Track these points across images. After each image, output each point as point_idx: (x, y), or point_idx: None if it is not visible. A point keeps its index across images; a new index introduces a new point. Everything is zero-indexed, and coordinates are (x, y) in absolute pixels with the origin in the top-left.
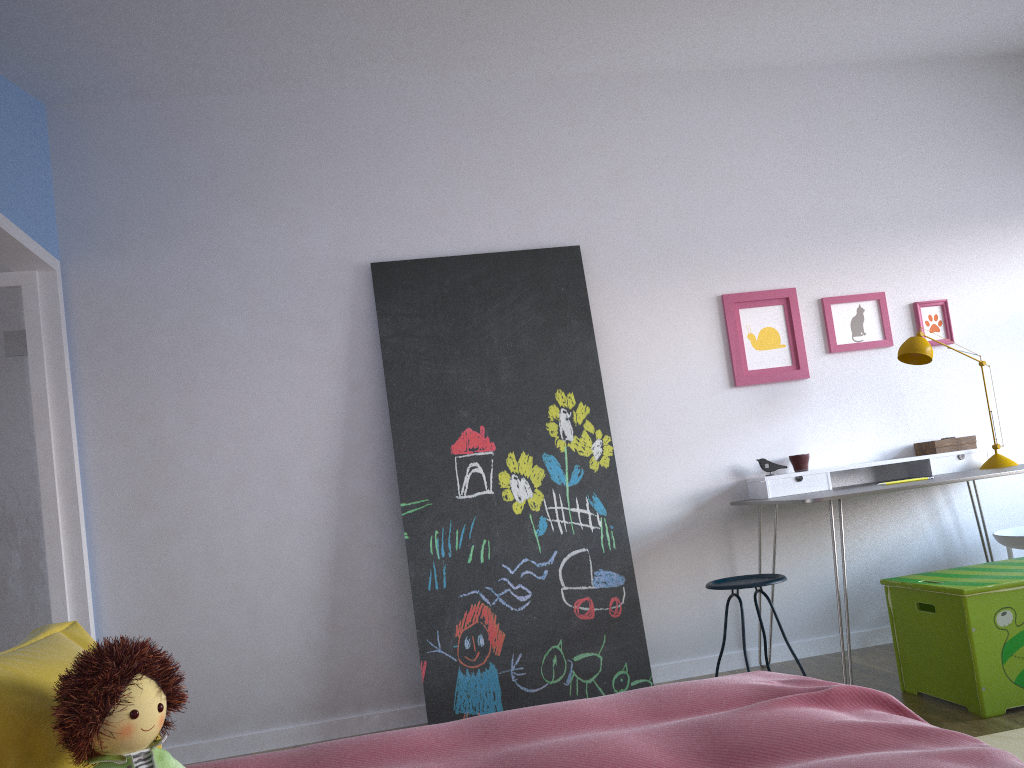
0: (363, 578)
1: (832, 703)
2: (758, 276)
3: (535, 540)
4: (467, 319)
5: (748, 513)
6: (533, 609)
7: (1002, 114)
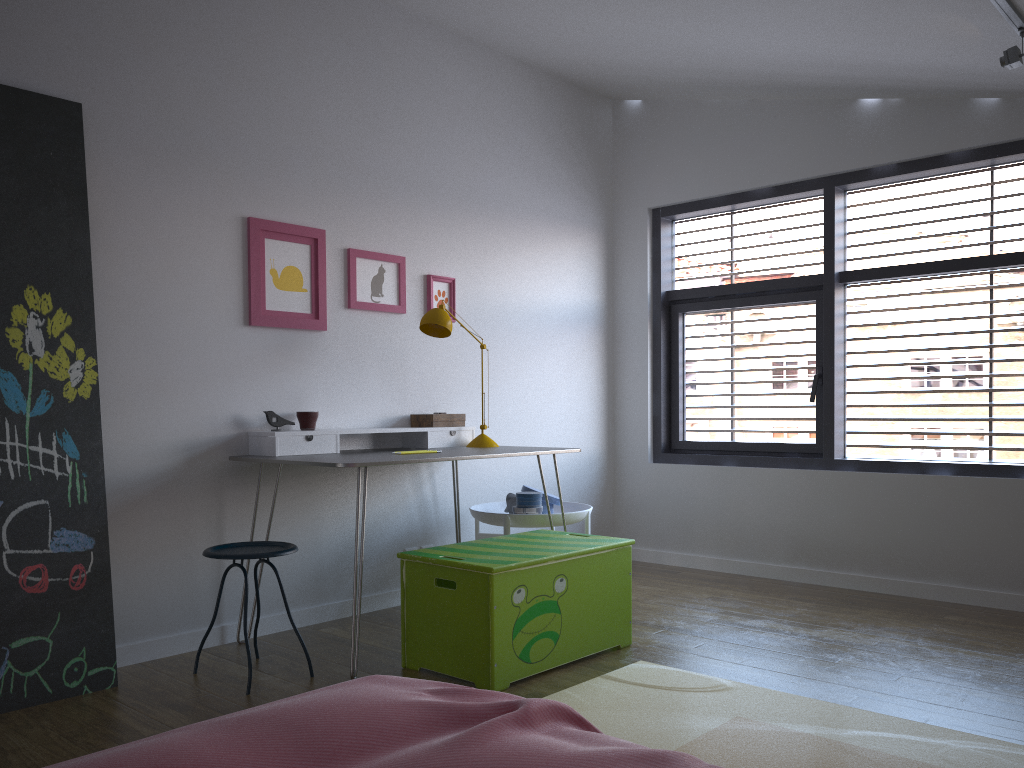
0: None
1: (533, 724)
2: (289, 207)
3: None
4: None
5: (245, 470)
6: None
7: (517, 117)
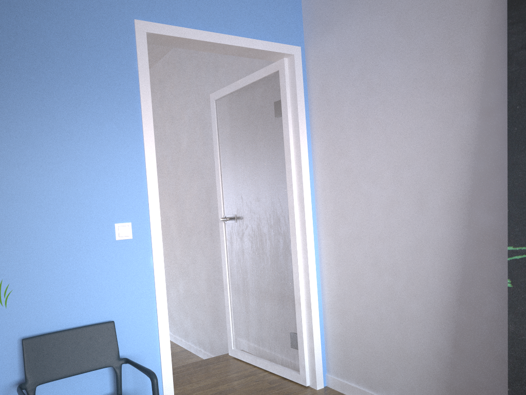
0: (484, 311)
1: None
2: None
3: None
4: None
5: None
6: None
7: None
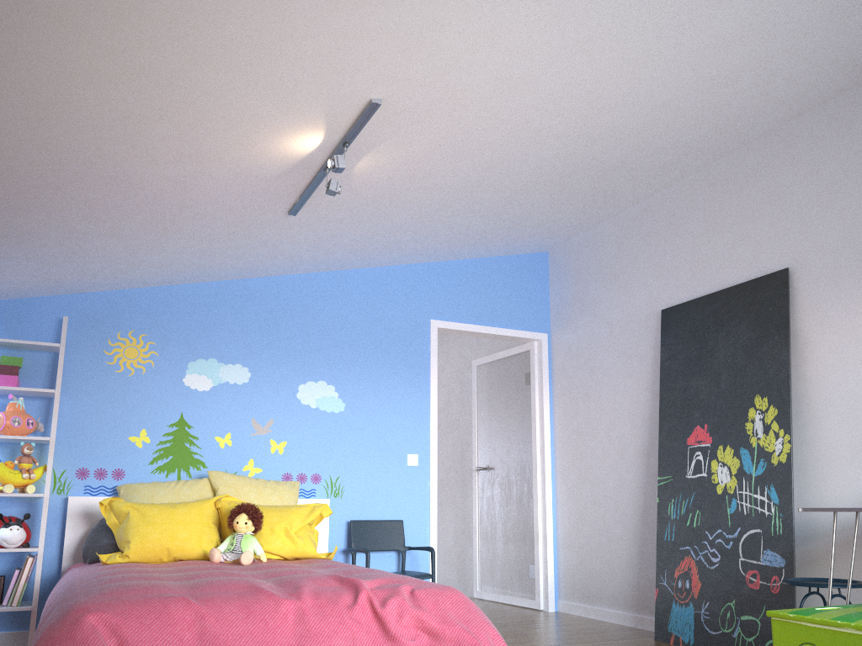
0: (655, 526)
1: (342, 582)
2: None
3: (727, 516)
4: (706, 342)
5: None
6: (719, 570)
7: None
